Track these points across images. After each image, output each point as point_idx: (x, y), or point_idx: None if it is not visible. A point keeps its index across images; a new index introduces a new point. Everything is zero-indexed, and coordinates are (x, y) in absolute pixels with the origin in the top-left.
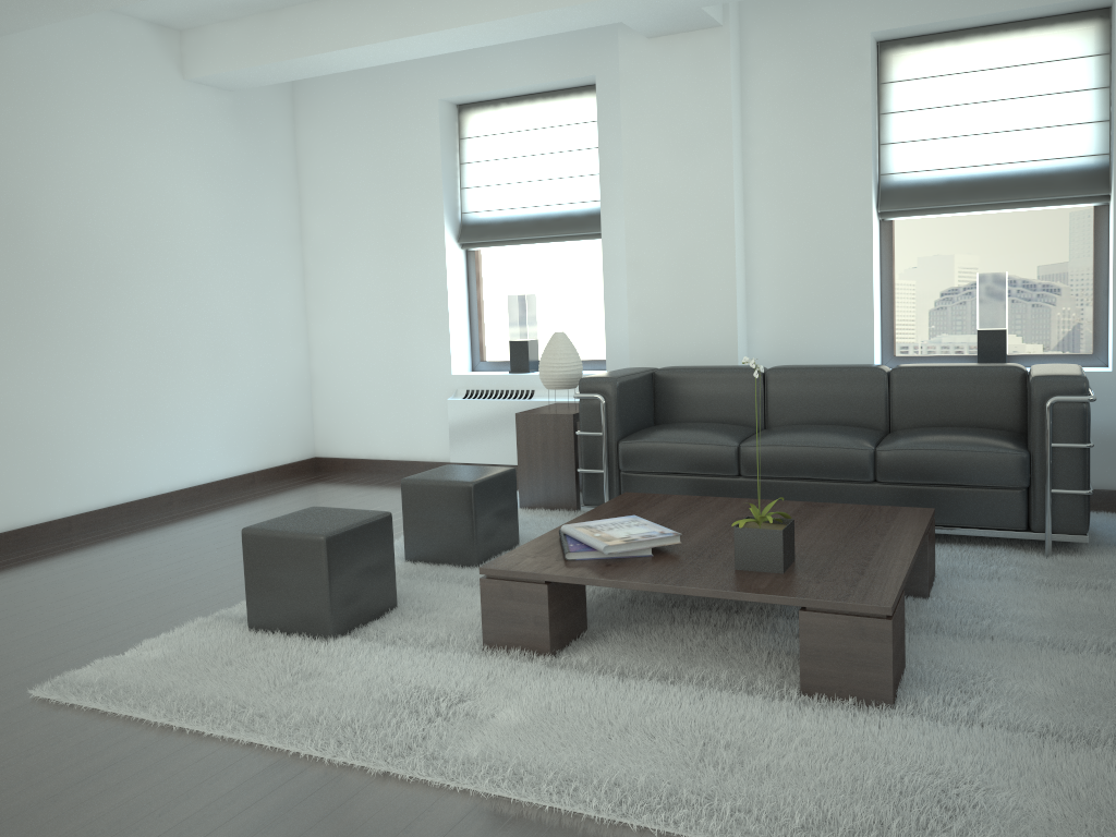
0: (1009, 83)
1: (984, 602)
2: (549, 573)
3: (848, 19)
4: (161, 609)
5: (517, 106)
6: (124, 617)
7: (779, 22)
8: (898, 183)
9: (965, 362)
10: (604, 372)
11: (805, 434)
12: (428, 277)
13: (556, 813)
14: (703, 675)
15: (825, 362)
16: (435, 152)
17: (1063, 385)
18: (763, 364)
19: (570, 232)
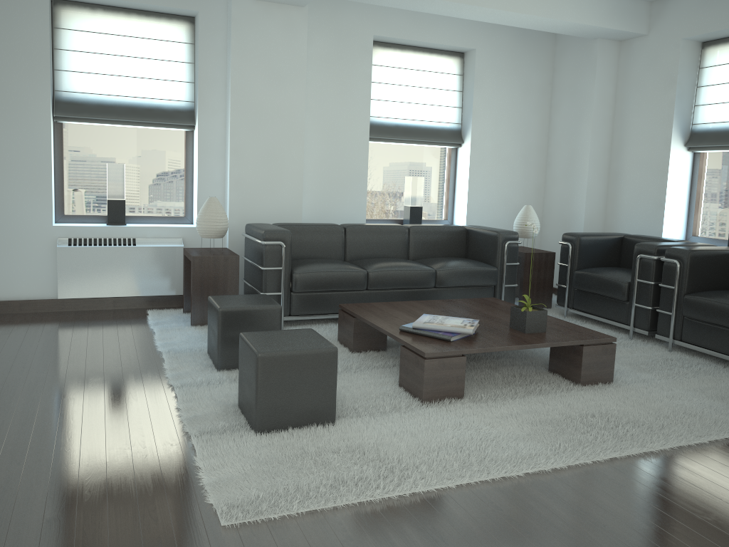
0: (423, 79)
1: None
2: (468, 349)
3: (363, 23)
4: (115, 445)
5: (113, 14)
6: (99, 459)
7: (325, 13)
8: (372, 122)
9: (395, 223)
10: (186, 225)
11: (398, 263)
12: (30, 141)
13: (637, 456)
14: (537, 389)
15: (340, 221)
16: (43, 35)
17: (511, 236)
18: (305, 222)
19: (163, 121)
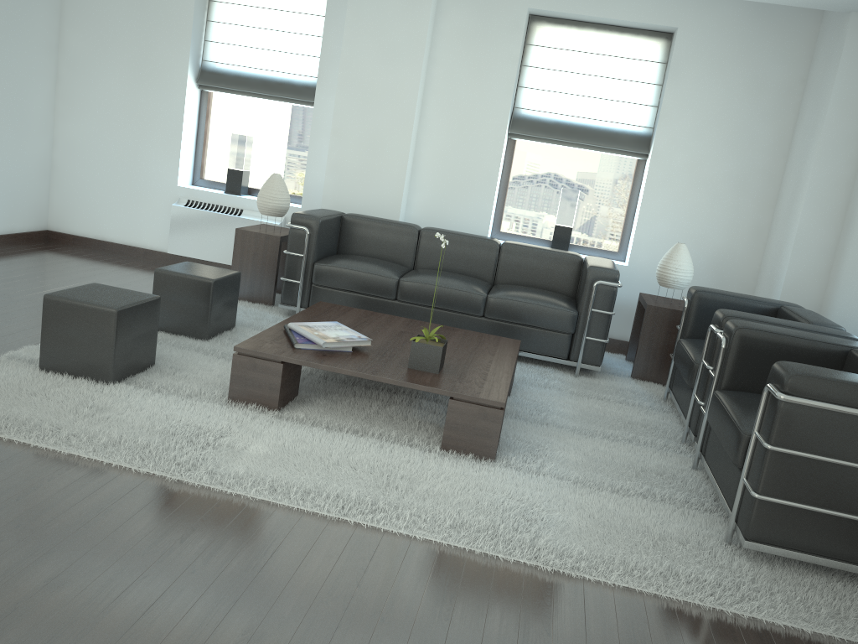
0: (605, 66)
1: (542, 401)
2: (286, 357)
3: None
4: None
5: None
6: None
7: None
8: (525, 116)
9: (542, 243)
10: (298, 205)
11: (444, 278)
12: (169, 105)
13: (301, 512)
14: (380, 432)
15: (456, 228)
16: (189, 7)
17: (605, 274)
18: (415, 222)
19: (289, 96)
